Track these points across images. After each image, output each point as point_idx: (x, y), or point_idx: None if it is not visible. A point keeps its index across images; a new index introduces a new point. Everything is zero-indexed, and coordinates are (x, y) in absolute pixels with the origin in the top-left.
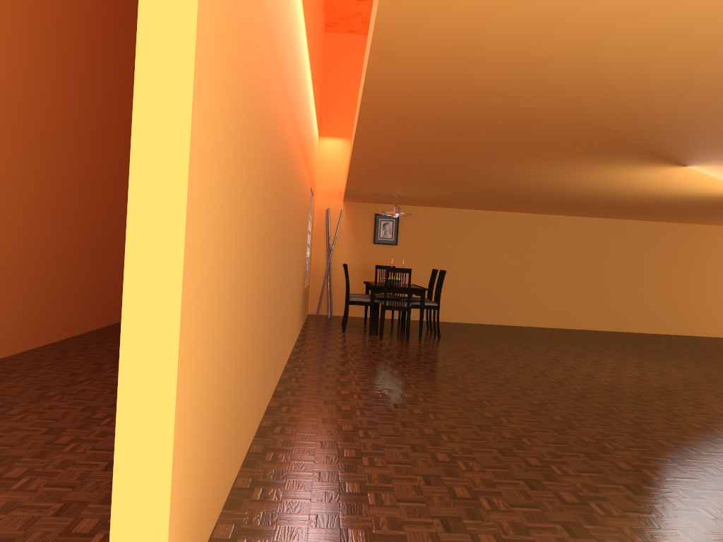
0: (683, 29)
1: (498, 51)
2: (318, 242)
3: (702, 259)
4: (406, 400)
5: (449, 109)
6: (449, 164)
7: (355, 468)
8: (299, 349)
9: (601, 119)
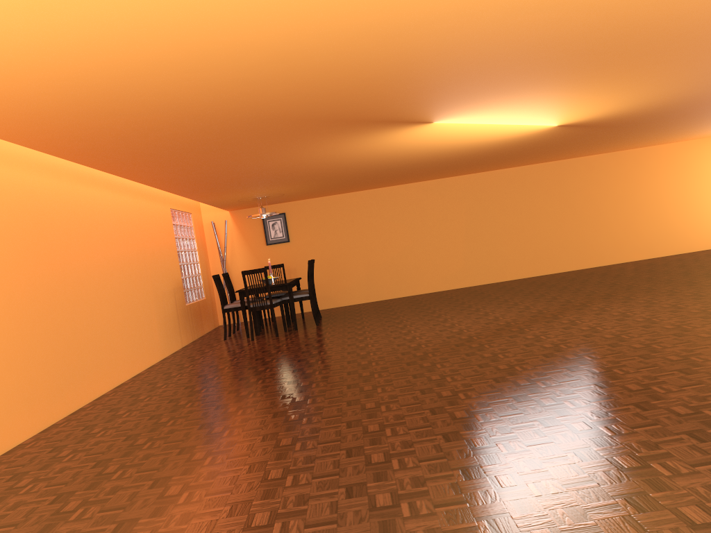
0: (119, 39)
1: (20, 88)
2: (213, 255)
3: (591, 190)
4: (171, 409)
5: (109, 133)
6: (232, 167)
7: (2, 500)
8: (147, 370)
9: (254, 110)
